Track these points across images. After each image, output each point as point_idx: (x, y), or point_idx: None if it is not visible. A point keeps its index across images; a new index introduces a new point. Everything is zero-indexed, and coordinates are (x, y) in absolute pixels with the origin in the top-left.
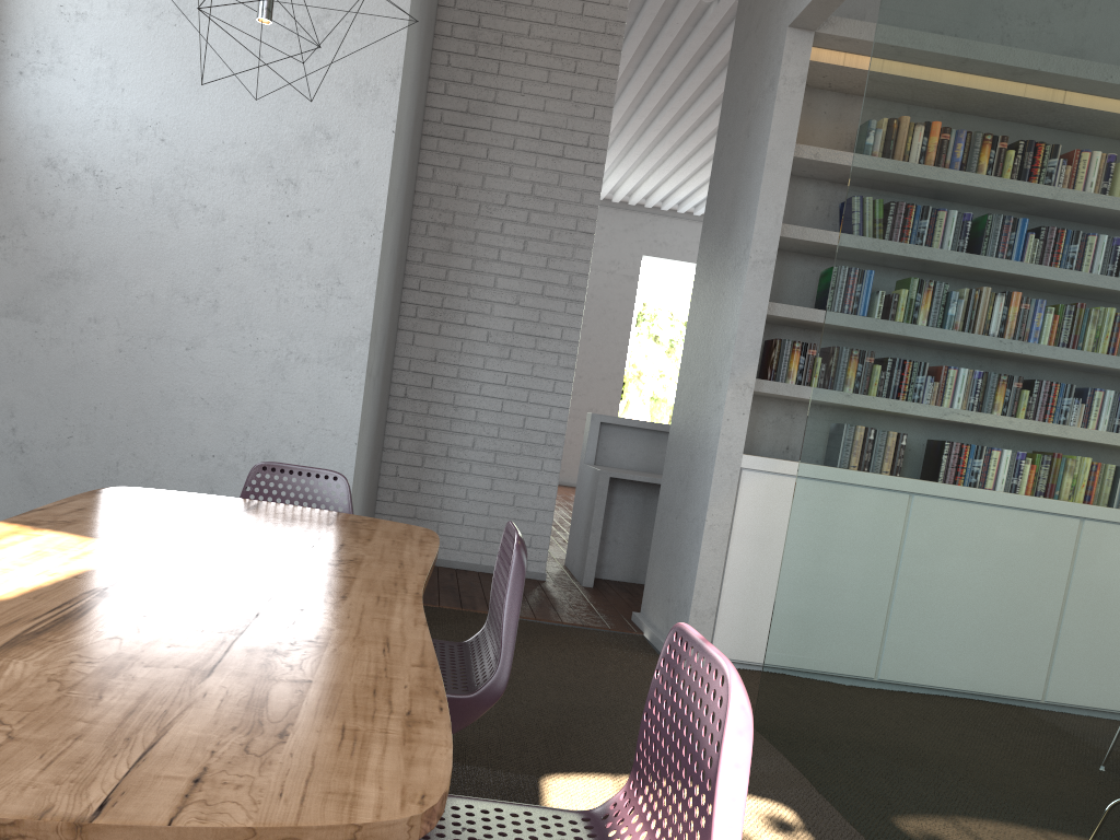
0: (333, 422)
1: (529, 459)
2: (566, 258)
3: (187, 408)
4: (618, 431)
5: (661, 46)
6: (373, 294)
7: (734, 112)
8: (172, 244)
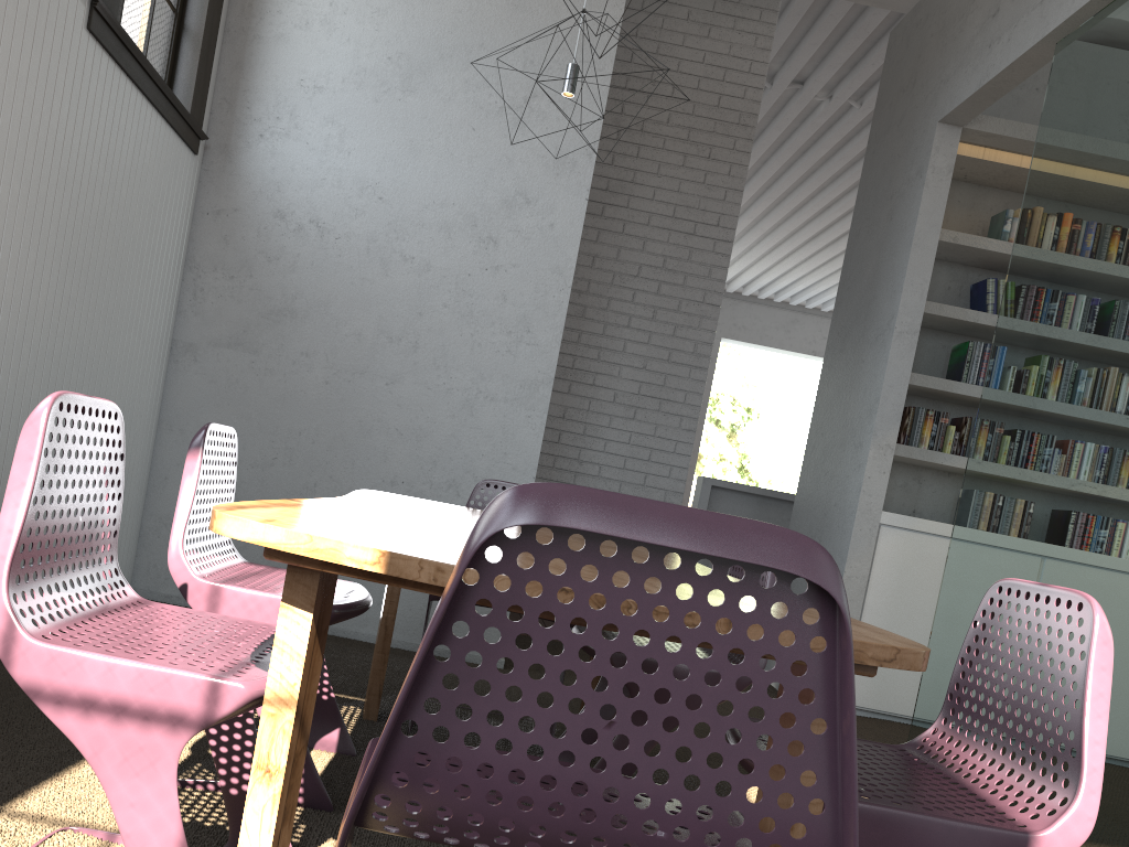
0: (514, 457)
1: None
2: (692, 327)
3: (382, 437)
4: (727, 495)
5: (768, 139)
6: (558, 343)
7: (873, 197)
8: (381, 290)
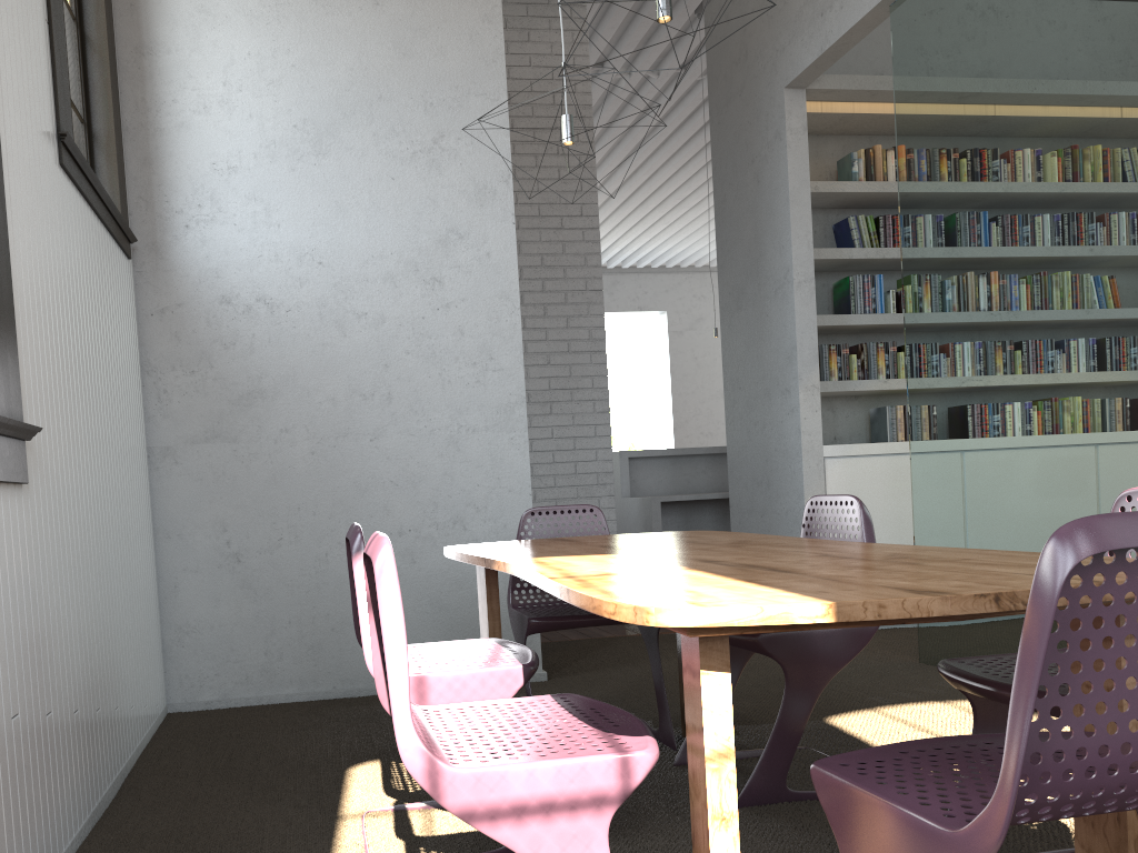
0: (507, 480)
1: (587, 500)
2: (582, 315)
3: (380, 492)
4: (643, 463)
5: None
6: (522, 363)
7: (731, 164)
8: (343, 351)
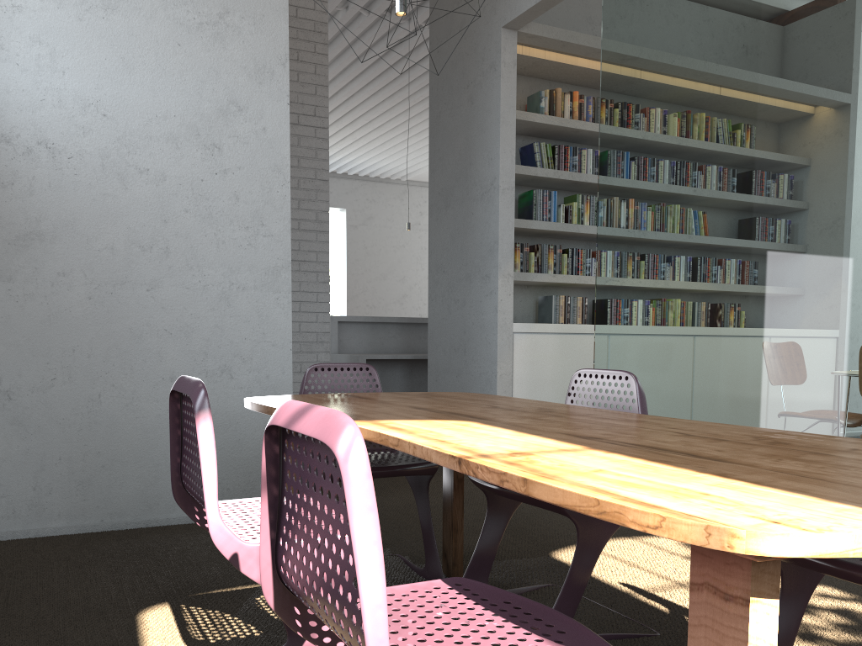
0: (271, 335)
1: (308, 355)
2: (311, 200)
3: (154, 339)
4: (348, 326)
5: None
6: (289, 231)
7: (448, 87)
8: (124, 203)
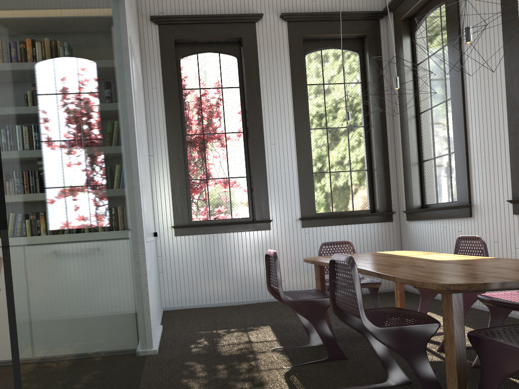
0: None
1: None
2: None
3: None
4: None
5: None
6: None
7: None
8: None
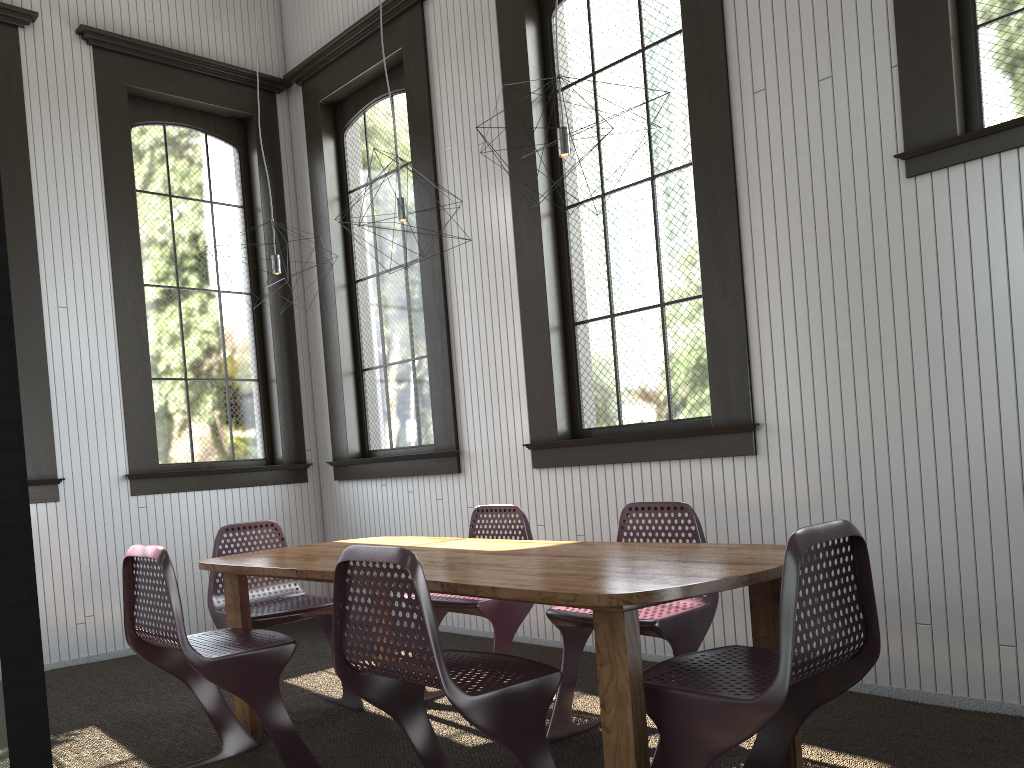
0: None
1: None
2: None
3: None
4: None
5: None
6: None
7: None
8: None
